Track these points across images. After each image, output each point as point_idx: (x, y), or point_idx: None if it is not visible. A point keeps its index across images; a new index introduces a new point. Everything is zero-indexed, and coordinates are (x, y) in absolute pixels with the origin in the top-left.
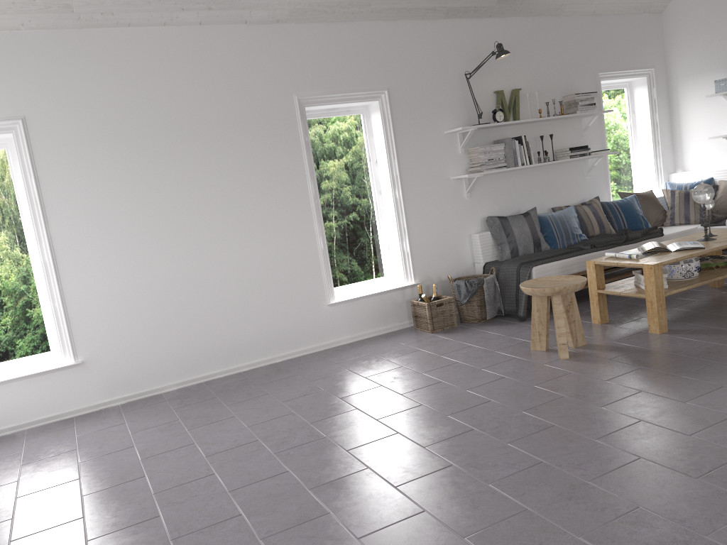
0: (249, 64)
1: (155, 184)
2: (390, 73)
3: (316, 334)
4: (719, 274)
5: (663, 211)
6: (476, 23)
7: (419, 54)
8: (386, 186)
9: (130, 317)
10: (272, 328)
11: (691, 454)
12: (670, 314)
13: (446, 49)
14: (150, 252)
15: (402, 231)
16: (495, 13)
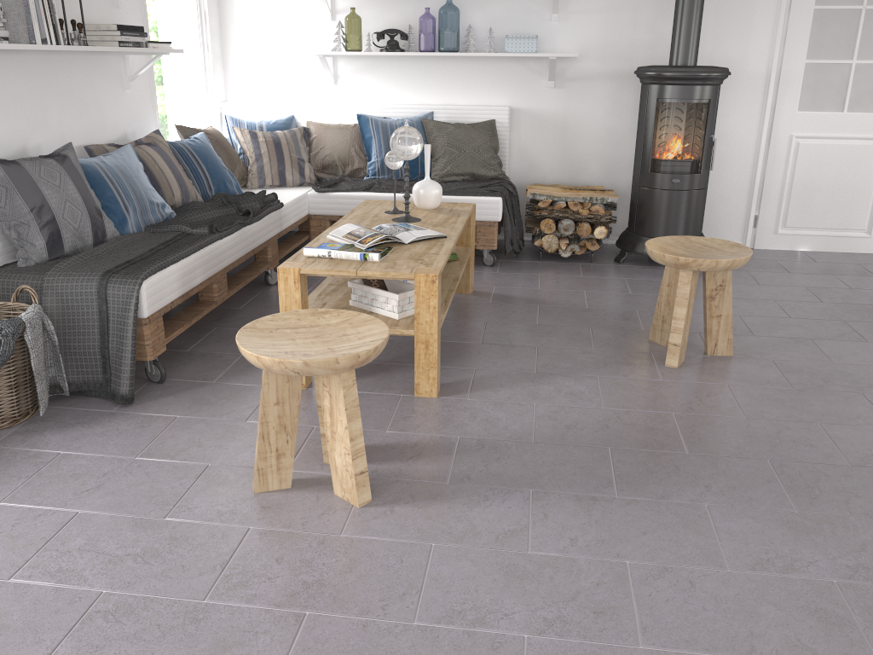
0: None
1: None
2: None
3: None
4: (448, 277)
5: (243, 164)
6: None
7: None
8: None
9: None
10: None
11: None
12: (391, 350)
13: None
14: None
15: None
16: None
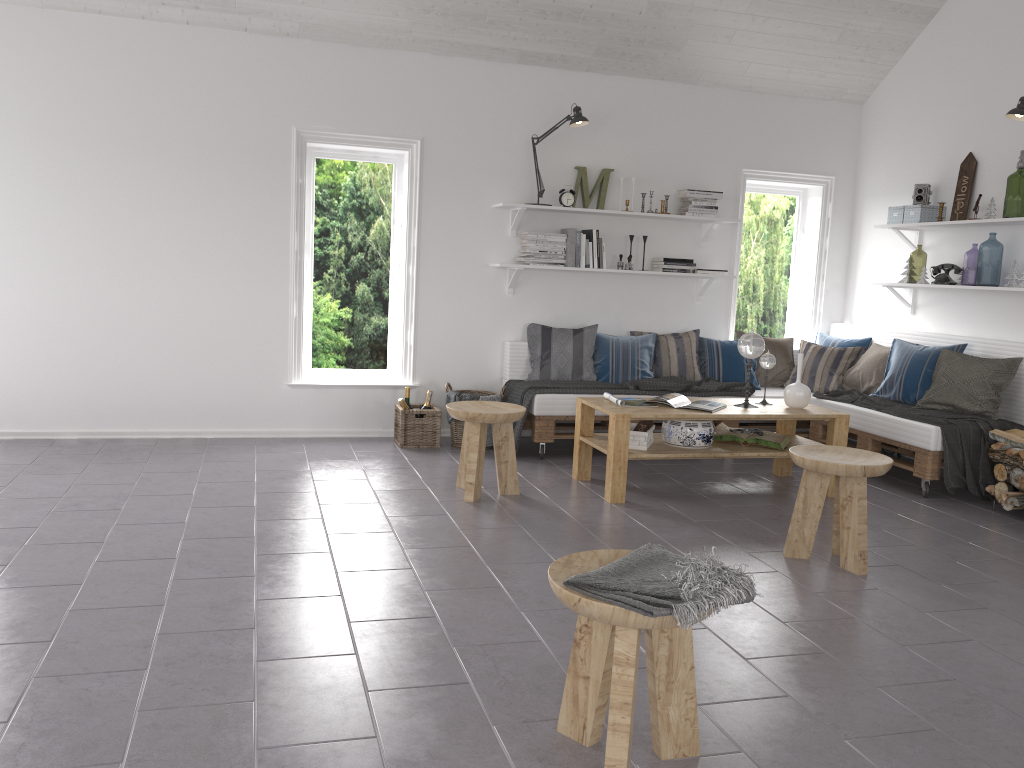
0: (242, 80)
1: (98, 198)
2: (430, 120)
3: (267, 417)
4: (732, 451)
5: (789, 369)
6: (565, 75)
7: (475, 103)
8: (403, 259)
9: (39, 344)
10: (211, 396)
11: (390, 604)
12: (666, 489)
13: (516, 102)
14: (77, 275)
15: (409, 318)
16: (594, 67)
